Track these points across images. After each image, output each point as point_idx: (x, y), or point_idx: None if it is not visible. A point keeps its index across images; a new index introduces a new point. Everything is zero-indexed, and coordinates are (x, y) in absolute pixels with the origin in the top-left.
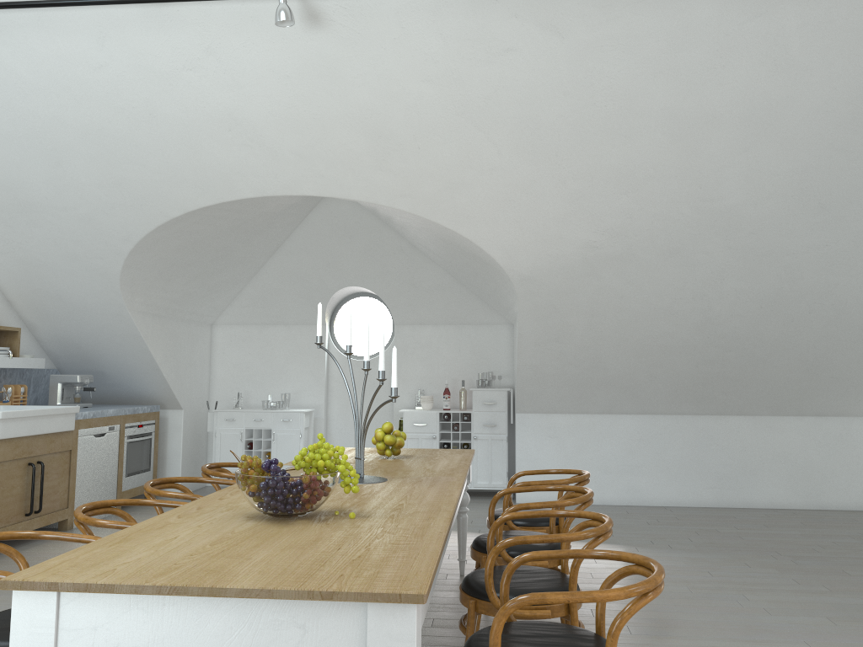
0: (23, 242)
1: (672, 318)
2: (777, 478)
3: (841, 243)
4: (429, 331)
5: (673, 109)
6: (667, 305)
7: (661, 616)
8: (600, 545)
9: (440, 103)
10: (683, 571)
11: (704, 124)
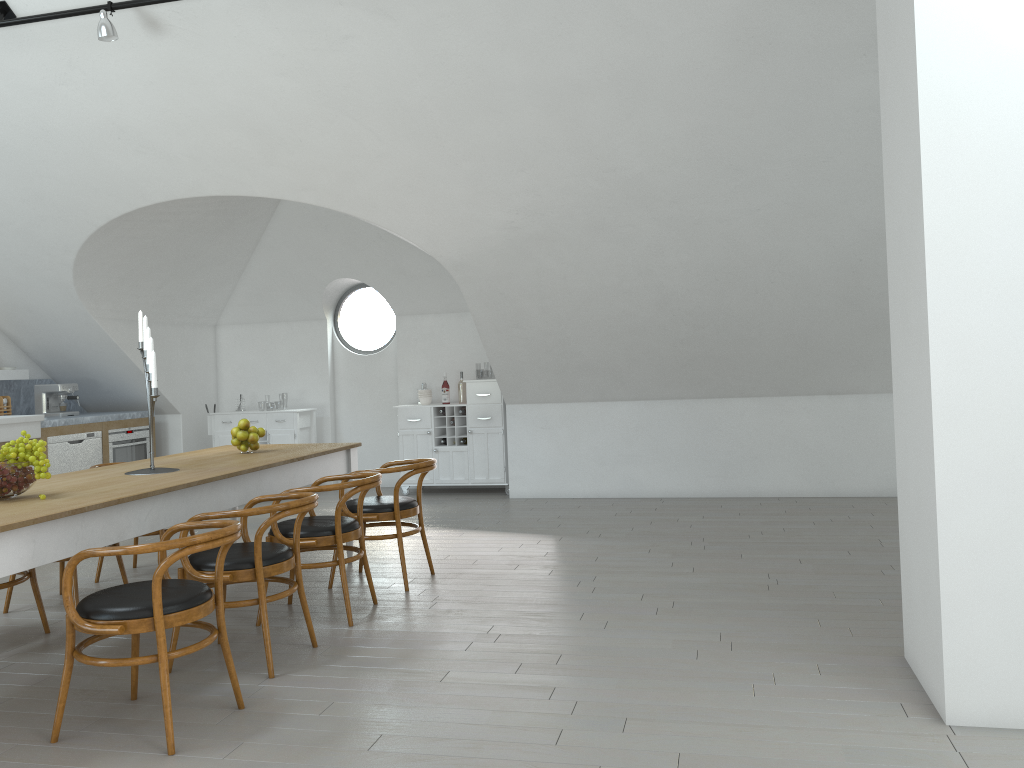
0: None
1: (627, 296)
2: (786, 464)
3: (773, 205)
4: (431, 321)
5: (535, 81)
6: (616, 283)
7: (483, 594)
8: (529, 535)
9: (303, 95)
10: (572, 557)
11: (573, 93)
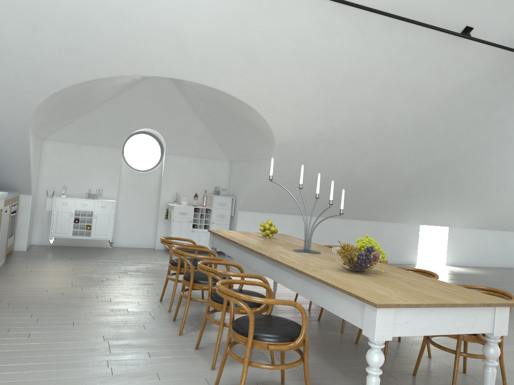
0: None
1: (336, 171)
2: None
3: (417, 147)
4: (185, 160)
5: (388, 79)
6: (337, 165)
7: None
8: None
9: (291, 51)
10: None
11: (396, 88)
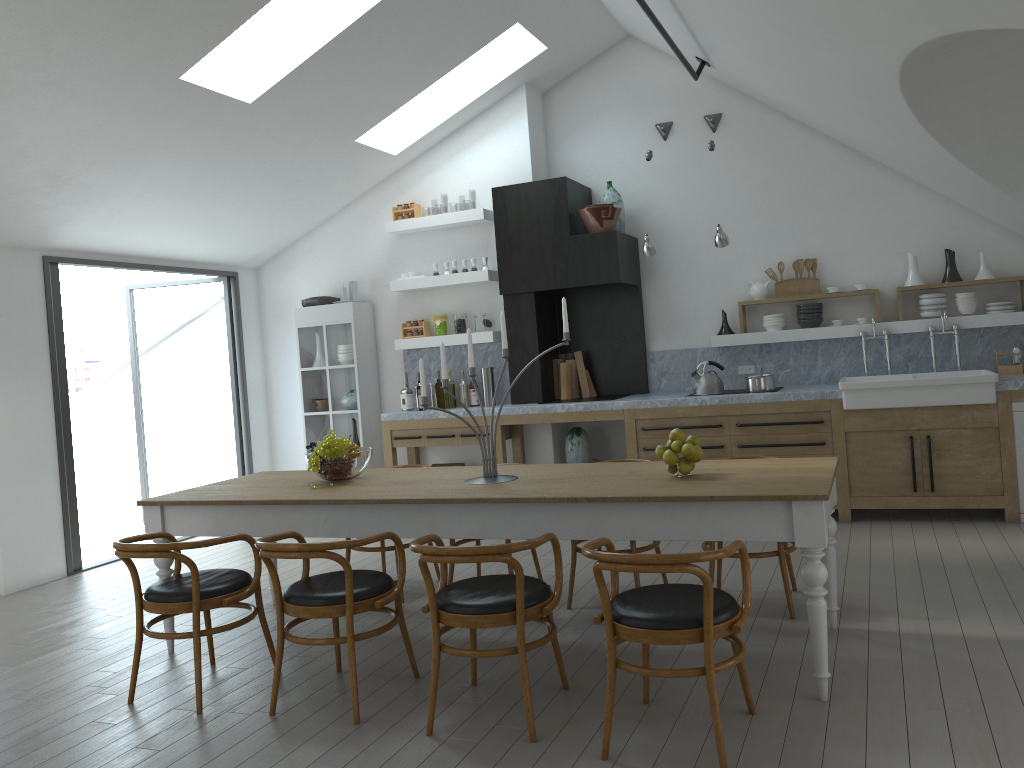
0: (948, 186)
1: None
2: None
3: None
4: None
5: None
6: None
7: None
8: None
9: None
10: None
11: None
